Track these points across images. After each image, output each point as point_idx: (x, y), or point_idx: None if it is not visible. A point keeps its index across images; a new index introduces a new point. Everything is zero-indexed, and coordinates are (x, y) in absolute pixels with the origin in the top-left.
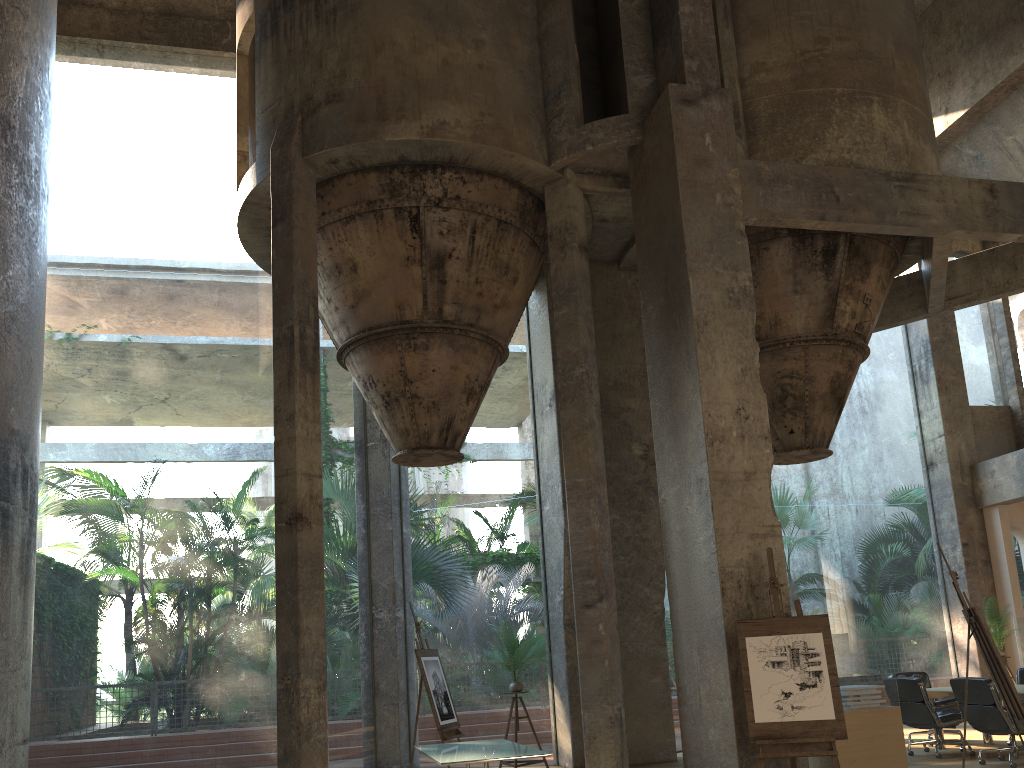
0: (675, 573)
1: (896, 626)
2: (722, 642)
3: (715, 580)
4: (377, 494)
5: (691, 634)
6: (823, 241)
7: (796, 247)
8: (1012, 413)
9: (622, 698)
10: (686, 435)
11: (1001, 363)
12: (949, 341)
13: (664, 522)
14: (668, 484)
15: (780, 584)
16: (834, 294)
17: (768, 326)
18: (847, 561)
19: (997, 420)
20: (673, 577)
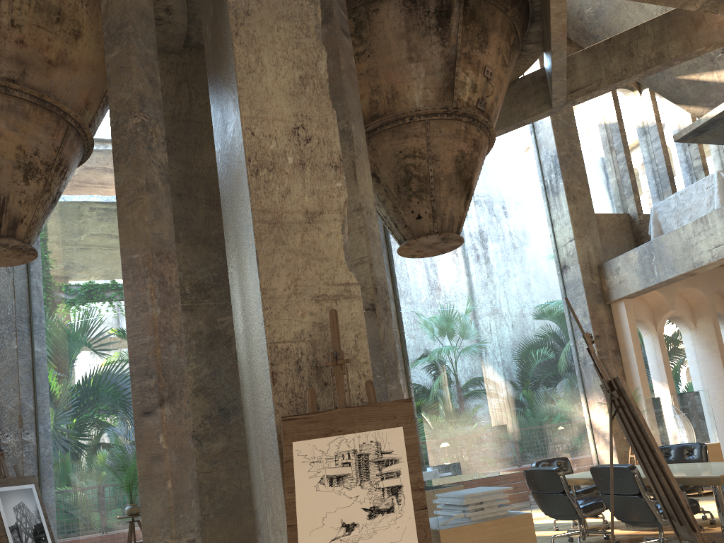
0: (243, 362)
1: (551, 417)
2: (276, 450)
3: (266, 363)
4: (2, 312)
5: (257, 441)
6: (436, 0)
7: (407, 7)
8: (631, 220)
9: (198, 526)
10: (236, 173)
11: (619, 176)
12: (574, 156)
13: (233, 299)
14: (231, 248)
15: (346, 360)
16: (452, 62)
17: (386, 101)
18: (514, 372)
19: (619, 226)
20: (242, 368)
